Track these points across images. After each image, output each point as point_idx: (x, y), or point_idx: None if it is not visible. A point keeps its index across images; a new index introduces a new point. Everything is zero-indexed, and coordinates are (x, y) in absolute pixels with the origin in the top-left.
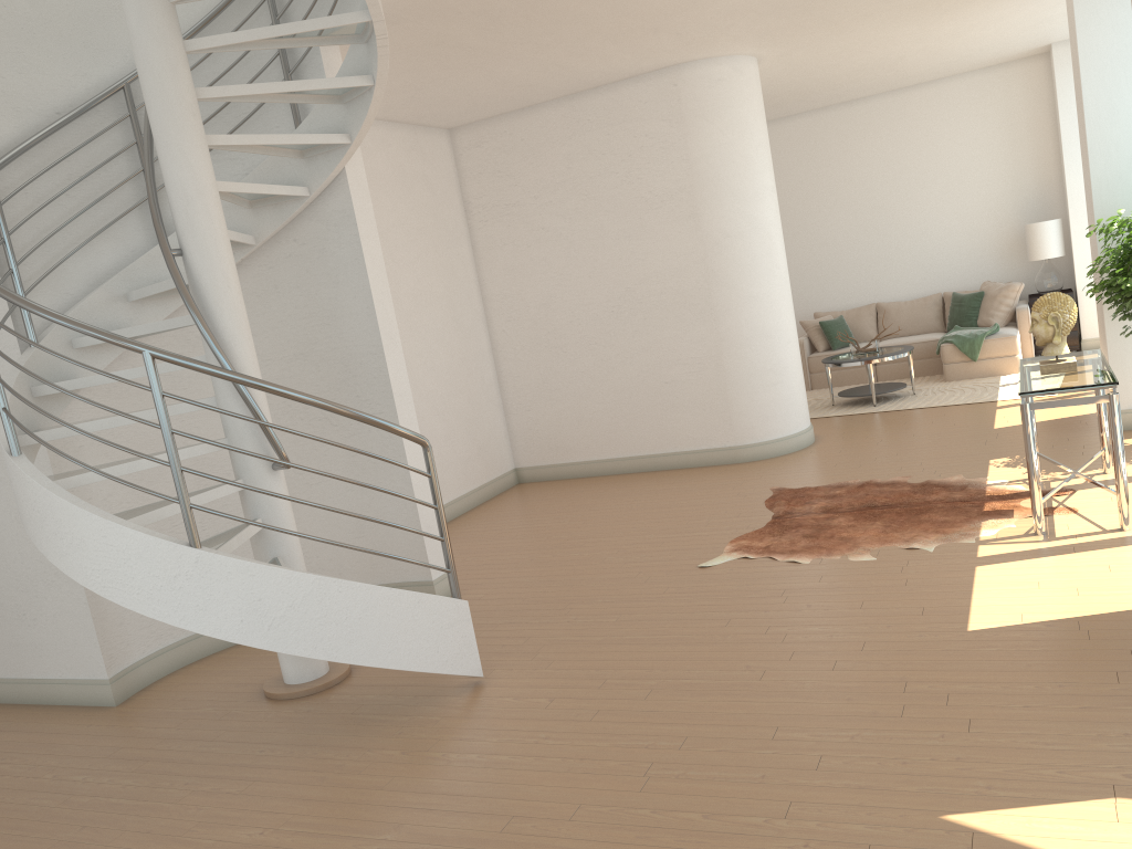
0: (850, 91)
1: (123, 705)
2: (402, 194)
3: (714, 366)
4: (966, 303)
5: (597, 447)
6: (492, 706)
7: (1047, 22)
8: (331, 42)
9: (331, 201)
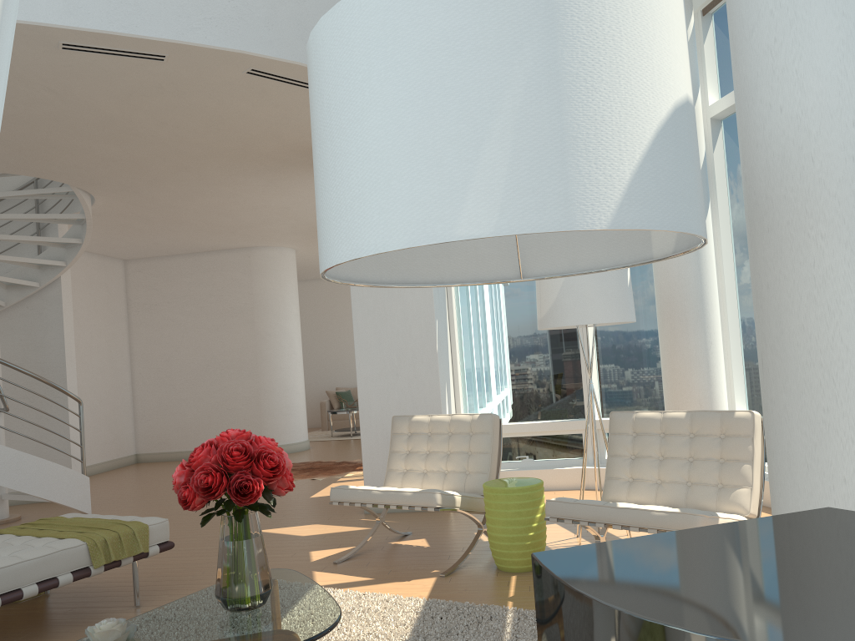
0: None
1: None
2: (90, 291)
3: (256, 402)
4: None
5: (186, 443)
6: None
7: None
8: (64, 222)
9: (50, 291)
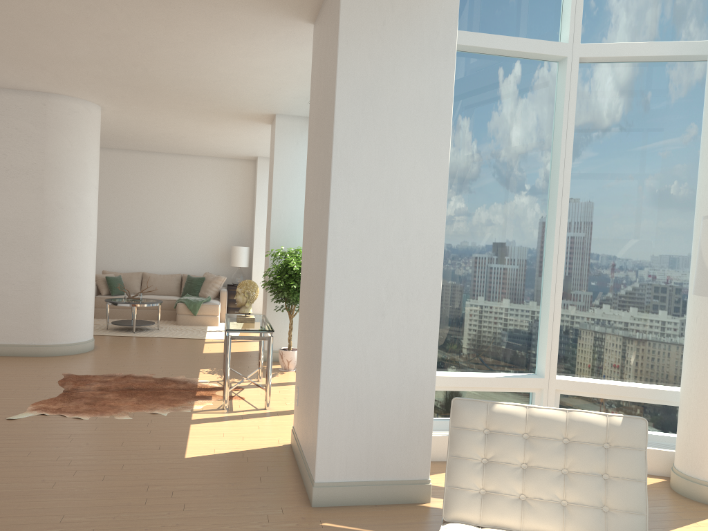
0: (150, 145)
1: None
2: None
3: (35, 289)
4: (195, 282)
5: None
6: None
7: (259, 145)
8: None
9: None
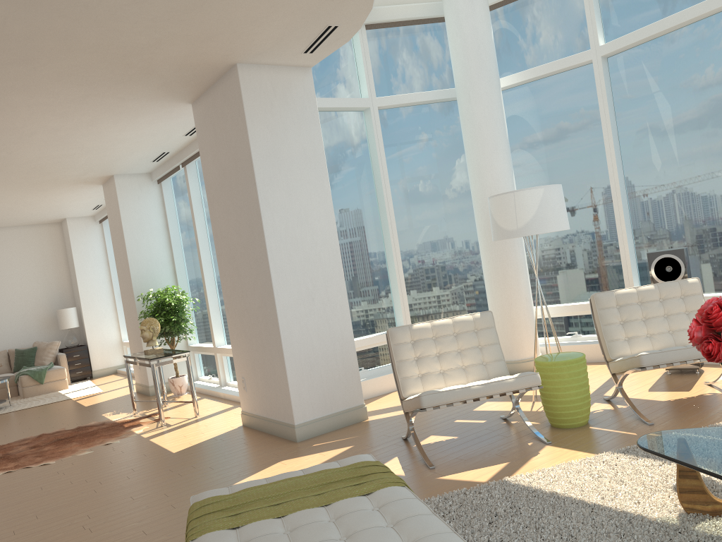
0: None
1: None
2: None
3: None
4: (27, 353)
5: None
6: None
7: (75, 206)
8: None
9: None
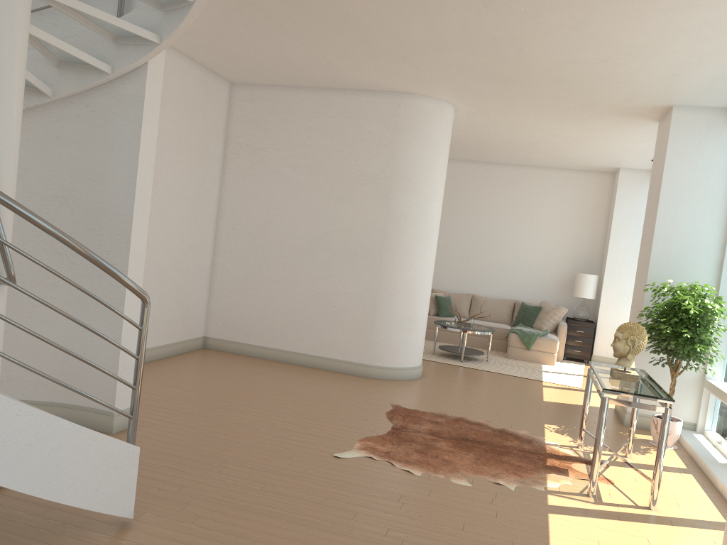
0: (494, 155)
1: None
2: (184, 113)
3: (370, 304)
4: (529, 311)
5: (270, 337)
6: None
7: (628, 152)
8: None
9: (127, 85)
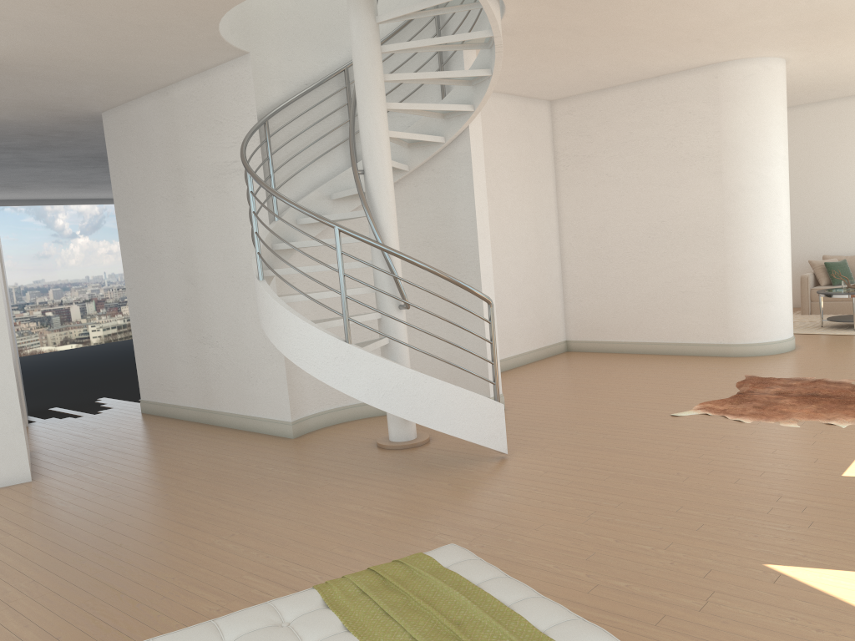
0: None
1: (297, 439)
2: (511, 143)
3: (720, 284)
4: None
5: (626, 332)
6: (508, 470)
7: None
8: (467, 48)
9: (457, 147)
